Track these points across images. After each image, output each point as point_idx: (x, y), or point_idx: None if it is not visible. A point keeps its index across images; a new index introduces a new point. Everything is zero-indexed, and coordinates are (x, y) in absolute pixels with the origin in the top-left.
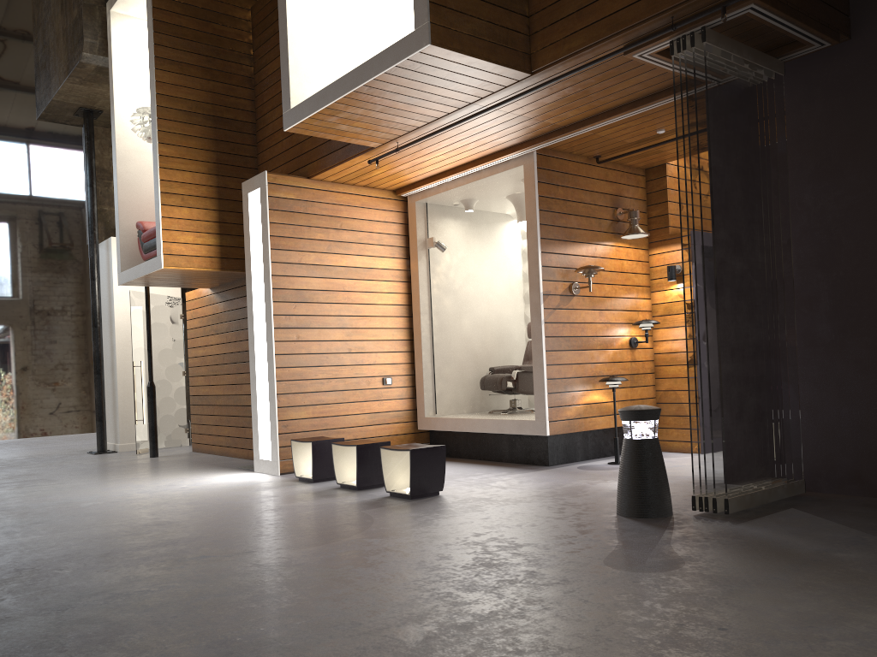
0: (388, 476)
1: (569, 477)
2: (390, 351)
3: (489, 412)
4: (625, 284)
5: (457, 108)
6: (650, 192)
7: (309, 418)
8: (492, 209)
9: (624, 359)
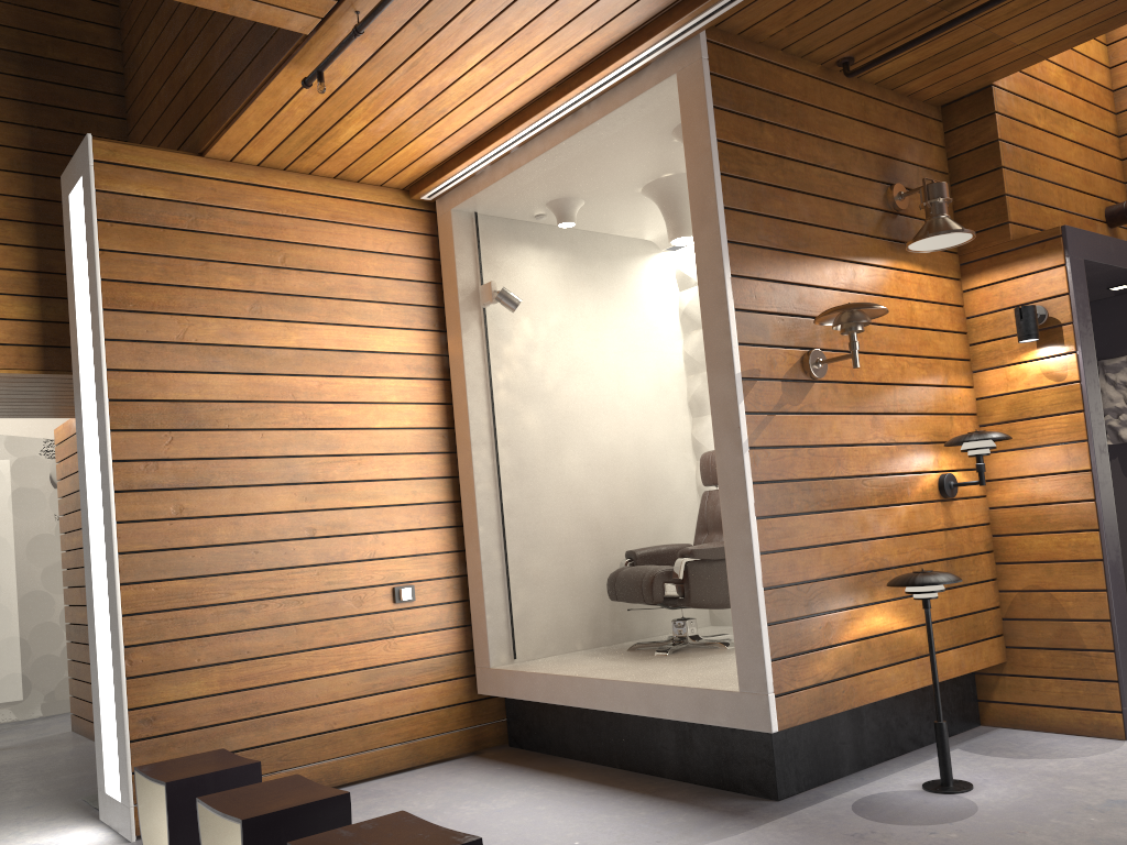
0: None
1: None
2: (410, 528)
3: (630, 649)
4: (921, 354)
5: None
6: (956, 156)
7: (214, 695)
8: (615, 227)
9: (932, 526)
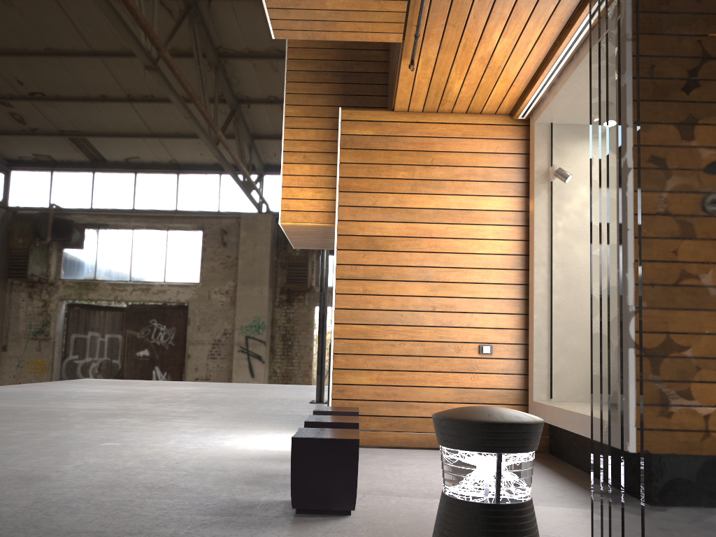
0: None
1: None
2: (494, 312)
3: None
4: None
5: None
6: None
7: (373, 385)
8: None
9: None
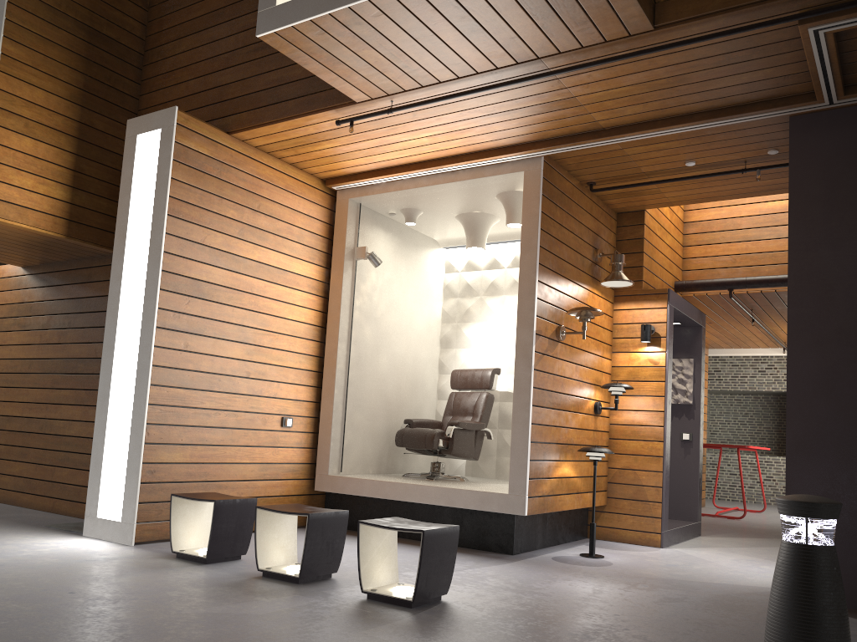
0: (365, 568)
1: (573, 576)
2: (295, 382)
3: (404, 476)
4: (596, 338)
5: (515, 62)
6: (620, 240)
7: (184, 463)
8: (425, 229)
9: (589, 427)
